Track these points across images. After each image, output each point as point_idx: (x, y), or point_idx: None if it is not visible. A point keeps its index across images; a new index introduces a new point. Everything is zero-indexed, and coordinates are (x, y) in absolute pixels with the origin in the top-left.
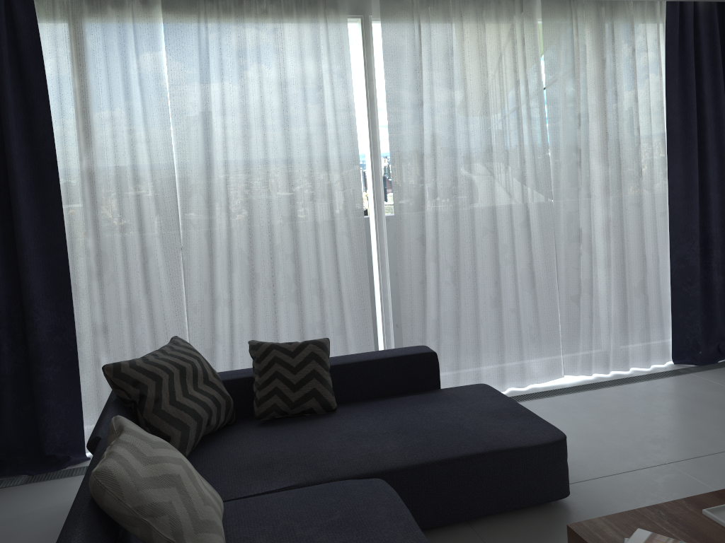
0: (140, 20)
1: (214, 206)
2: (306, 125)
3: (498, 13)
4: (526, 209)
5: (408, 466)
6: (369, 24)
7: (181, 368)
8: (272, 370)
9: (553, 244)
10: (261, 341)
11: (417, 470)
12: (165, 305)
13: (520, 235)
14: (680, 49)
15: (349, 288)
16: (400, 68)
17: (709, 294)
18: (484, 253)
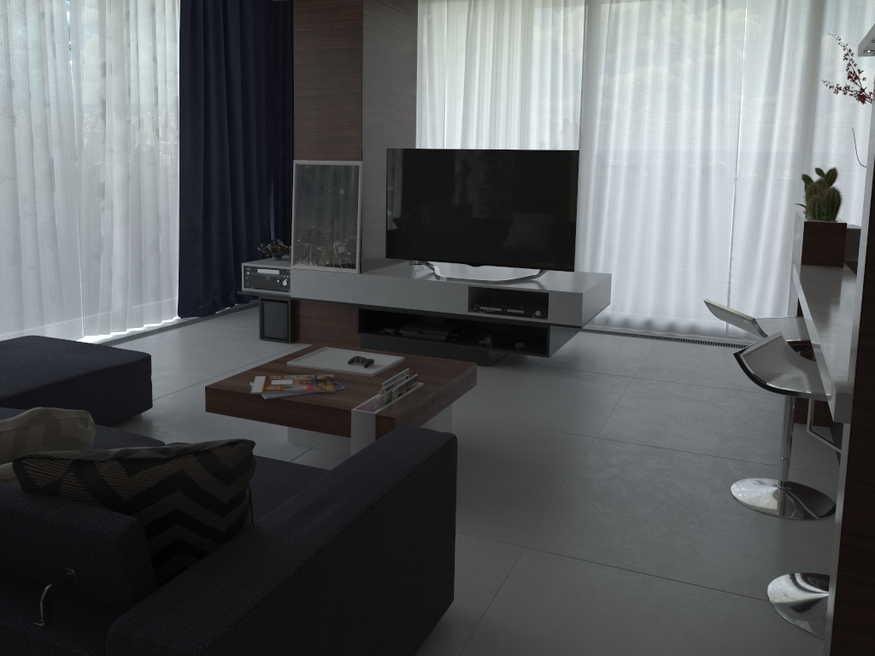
0: None
1: None
2: None
3: None
4: (50, 157)
5: (18, 393)
6: None
7: None
8: None
9: (76, 198)
10: None
11: (26, 396)
12: None
13: (42, 185)
14: (192, 20)
15: None
16: None
17: (208, 253)
18: (1, 203)
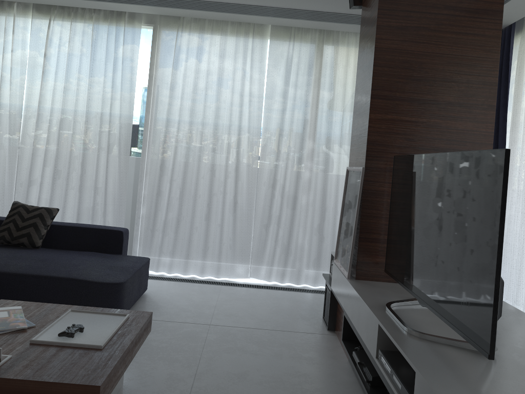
0: (20, 16)
1: (41, 126)
2: (103, 86)
3: (238, 30)
4: (236, 160)
5: (14, 273)
6: (157, 30)
7: None
8: (13, 217)
9: (255, 187)
10: None
11: (18, 276)
12: (5, 179)
13: (233, 176)
14: None
15: (115, 190)
16: (166, 58)
17: None
18: (206, 184)
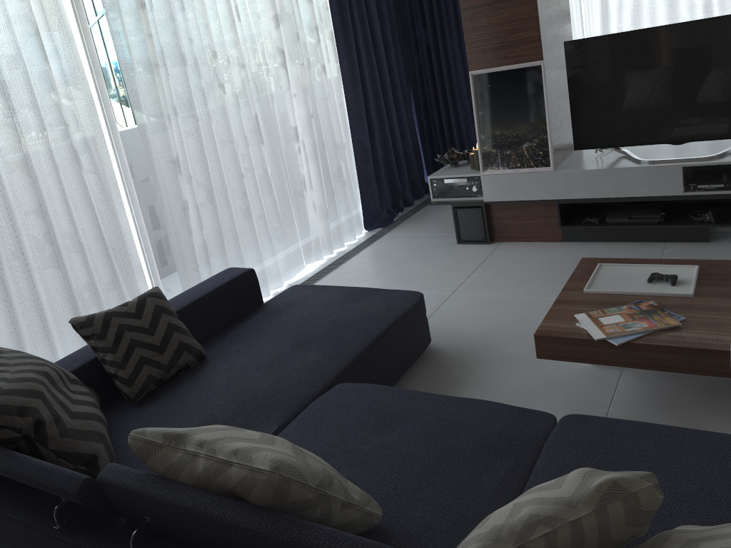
0: None
1: None
2: (12, 36)
3: None
4: (255, 114)
5: (350, 363)
6: None
7: (45, 374)
8: (125, 340)
9: (278, 146)
10: (23, 328)
11: (356, 363)
12: None
13: (252, 141)
14: None
15: (108, 235)
16: None
17: (377, 168)
18: (227, 166)
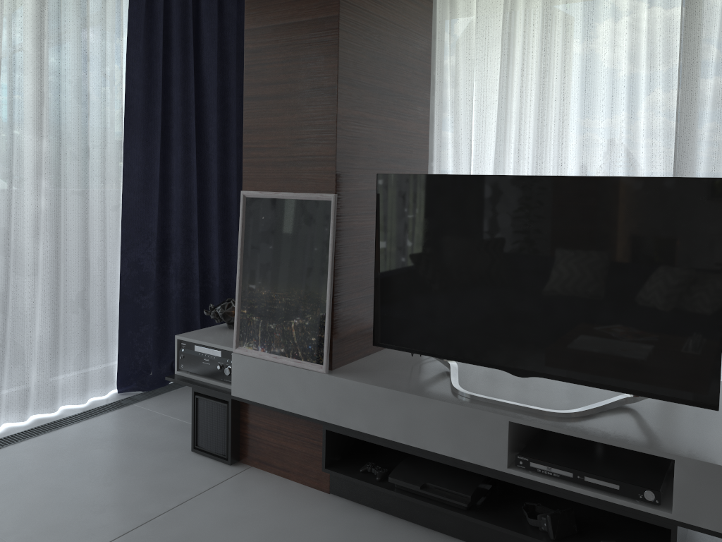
0: None
1: None
2: None
3: None
4: None
5: None
6: None
7: None
8: None
9: None
10: None
11: None
12: None
13: None
14: (148, 11)
15: None
16: None
17: (165, 304)
18: None
